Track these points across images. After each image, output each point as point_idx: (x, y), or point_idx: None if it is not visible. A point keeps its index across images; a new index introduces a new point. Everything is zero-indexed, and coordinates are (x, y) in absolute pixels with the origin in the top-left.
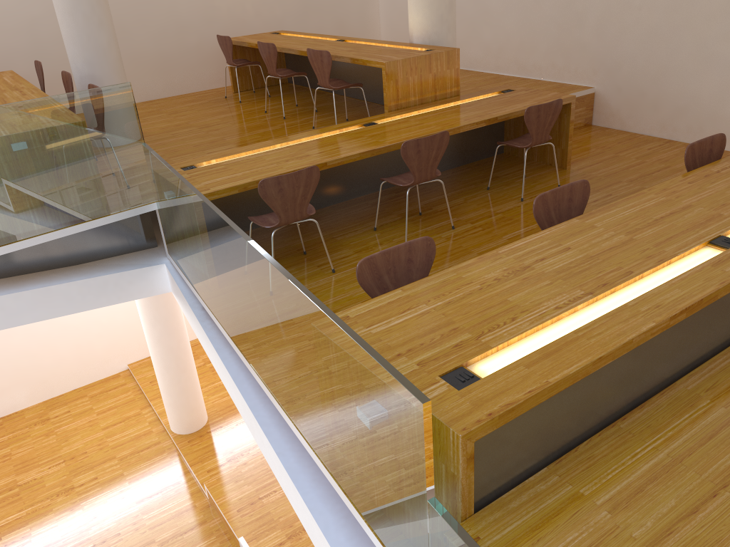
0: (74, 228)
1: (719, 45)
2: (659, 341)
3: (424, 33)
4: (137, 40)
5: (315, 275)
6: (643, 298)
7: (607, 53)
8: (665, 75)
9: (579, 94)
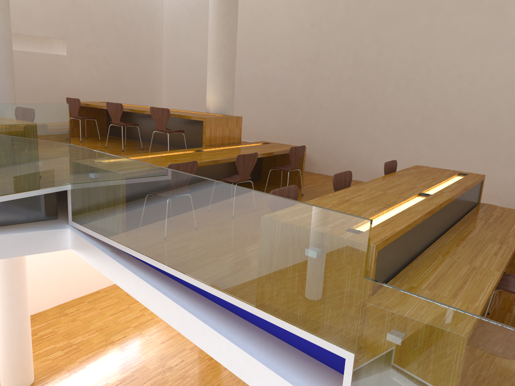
0: (16, 195)
1: (369, 129)
2: (420, 226)
3: (217, 108)
4: None
5: None
6: (409, 208)
7: (310, 131)
8: (342, 144)
9: None
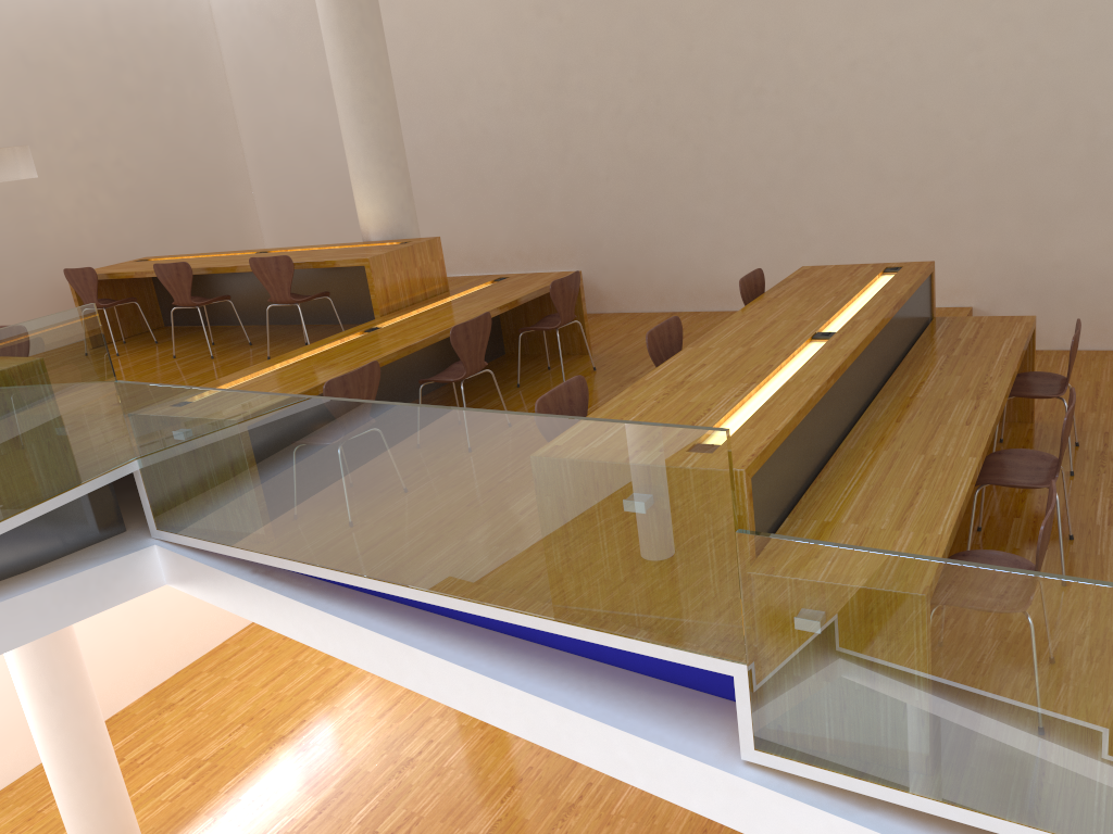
0: (41, 508)
1: (698, 205)
2: (823, 405)
3: (385, 228)
4: None
5: None
6: (796, 375)
7: (581, 231)
8: (651, 244)
9: None
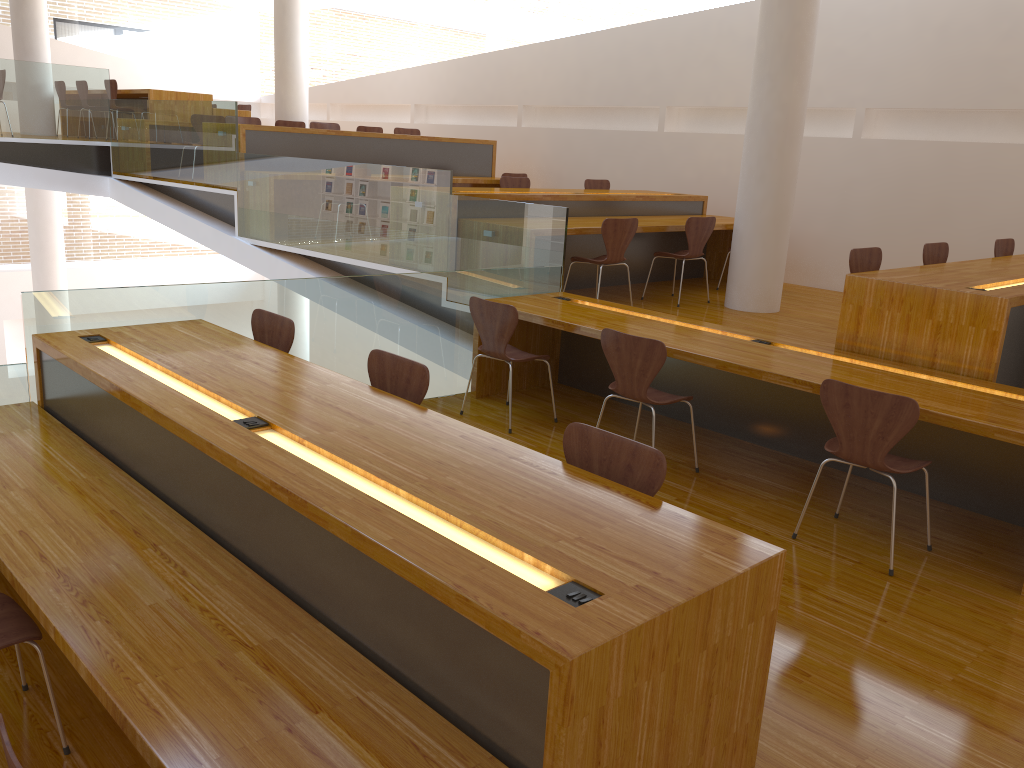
0: None
1: None
2: (112, 404)
3: None
4: (958, 229)
5: (503, 427)
6: (150, 379)
7: None
8: None
9: None
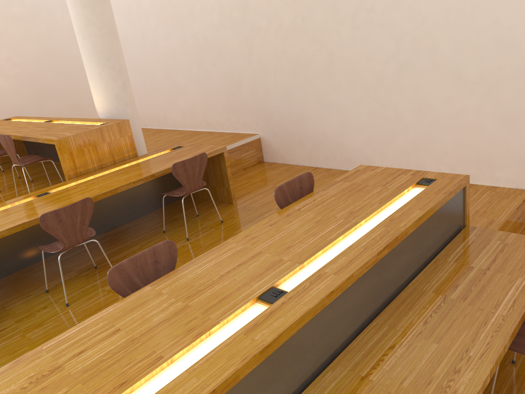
0: None
1: (331, 95)
2: None
3: (106, 110)
4: None
5: None
6: None
7: (261, 107)
8: (302, 120)
9: (247, 140)
